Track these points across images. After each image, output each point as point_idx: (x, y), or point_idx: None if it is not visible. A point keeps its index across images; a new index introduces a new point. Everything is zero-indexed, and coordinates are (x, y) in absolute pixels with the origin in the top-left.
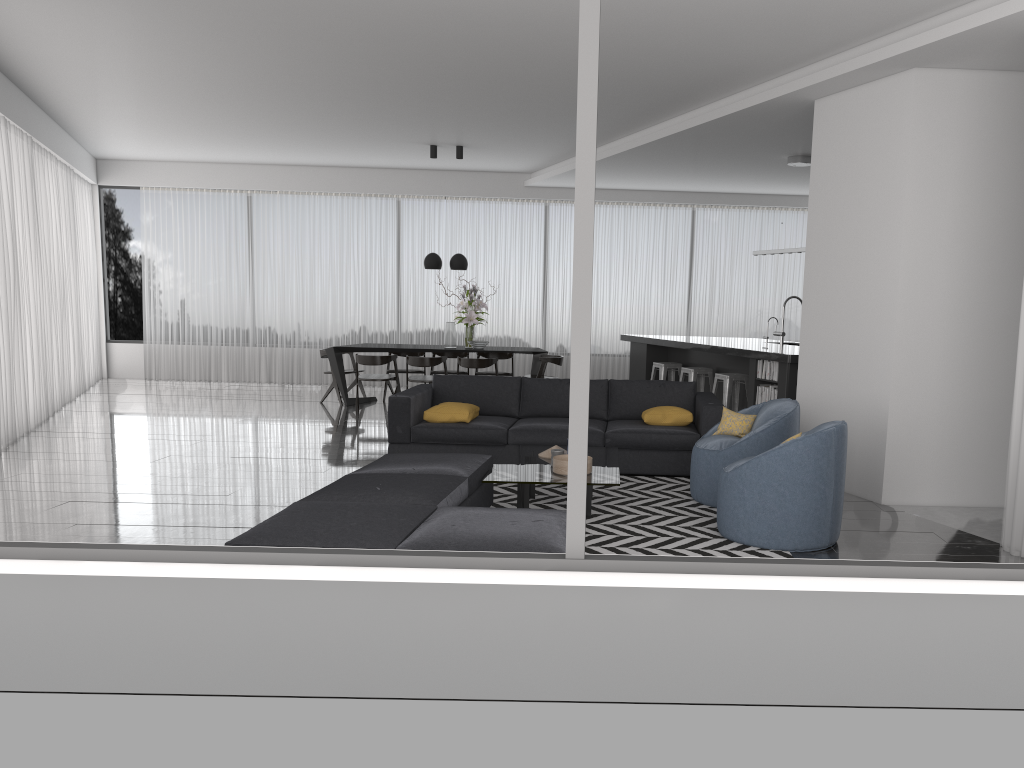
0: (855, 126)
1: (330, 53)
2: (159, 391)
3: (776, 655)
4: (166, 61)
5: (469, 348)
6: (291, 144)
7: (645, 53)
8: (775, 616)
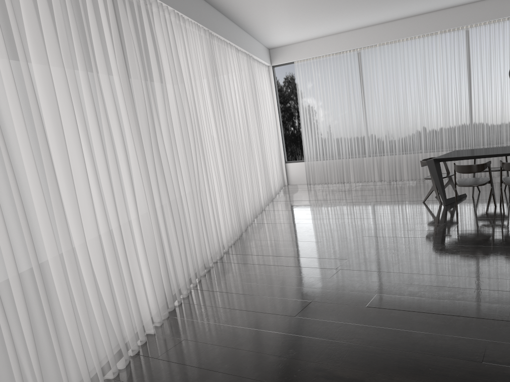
0: None
1: None
2: (313, 196)
3: None
4: None
5: None
6: None
7: None
8: None
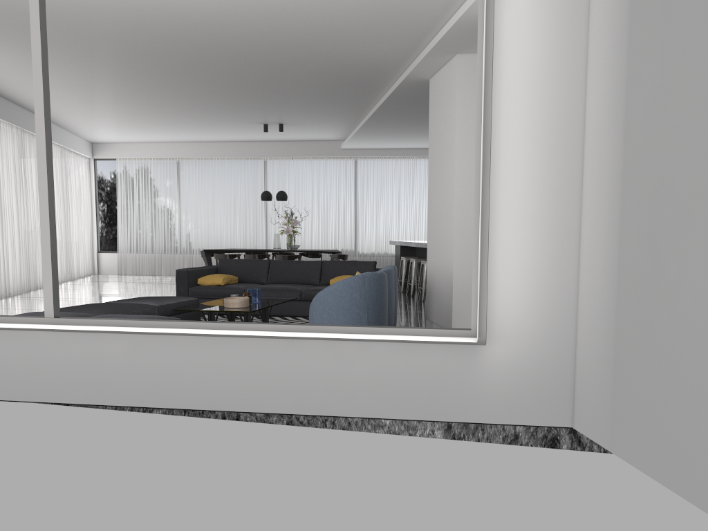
0: (441, 93)
1: (142, 68)
2: (116, 280)
3: (181, 380)
4: (64, 79)
5: (288, 250)
6: (186, 127)
7: (313, 56)
8: (179, 357)
